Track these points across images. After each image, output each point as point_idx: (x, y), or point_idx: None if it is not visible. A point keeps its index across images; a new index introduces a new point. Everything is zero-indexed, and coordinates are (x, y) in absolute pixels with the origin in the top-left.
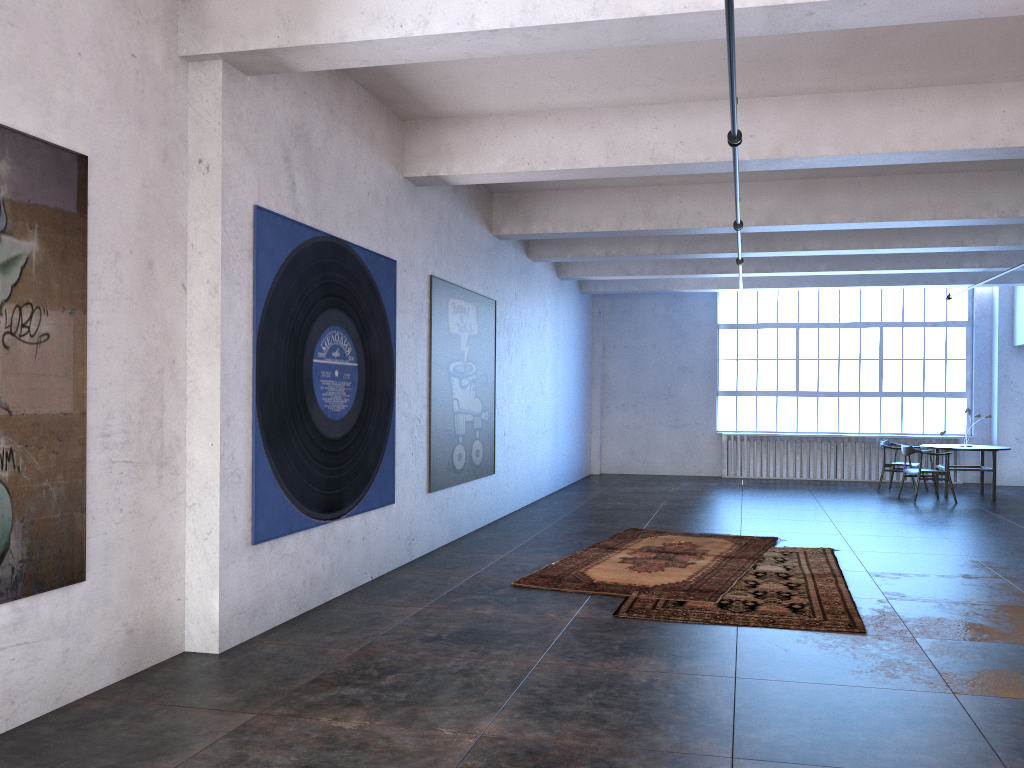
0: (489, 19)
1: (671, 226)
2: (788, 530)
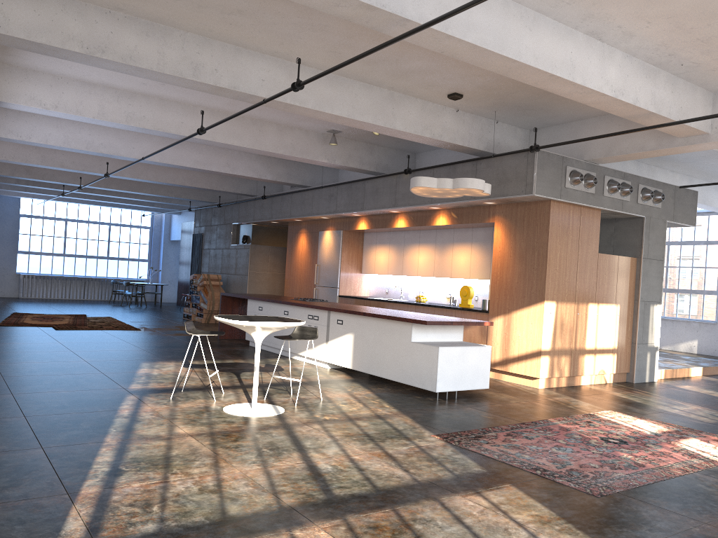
0: (53, 142)
1: (40, 178)
2: (86, 313)
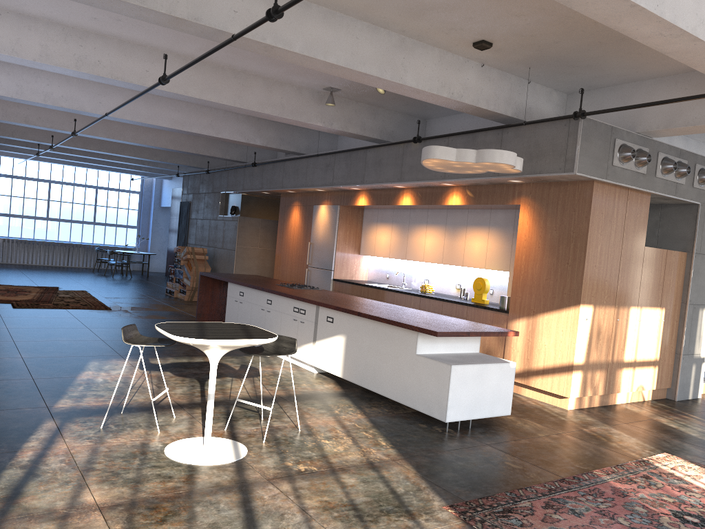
0: (3, 92)
1: (9, 135)
2: (60, 285)
